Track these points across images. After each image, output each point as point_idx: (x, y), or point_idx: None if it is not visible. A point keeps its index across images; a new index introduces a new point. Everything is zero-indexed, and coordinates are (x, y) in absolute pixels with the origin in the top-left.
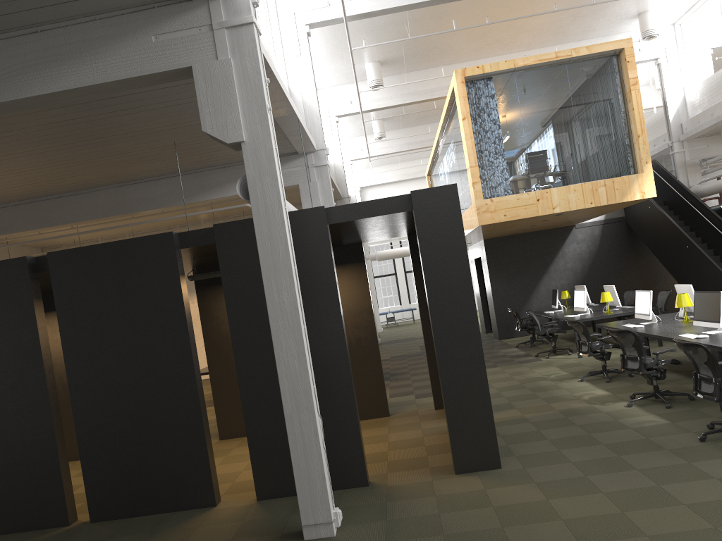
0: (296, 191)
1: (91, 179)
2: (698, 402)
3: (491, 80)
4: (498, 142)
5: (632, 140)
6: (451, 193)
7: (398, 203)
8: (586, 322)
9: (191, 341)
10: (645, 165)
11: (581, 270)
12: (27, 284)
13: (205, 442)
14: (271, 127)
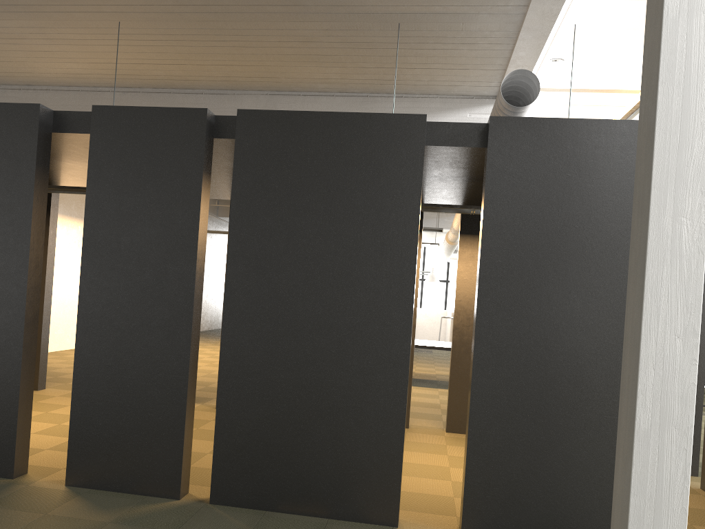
0: None
1: (246, 75)
2: None
3: None
4: None
5: None
6: None
7: None
8: None
9: (415, 280)
10: None
11: None
12: (200, 148)
13: (403, 430)
14: None
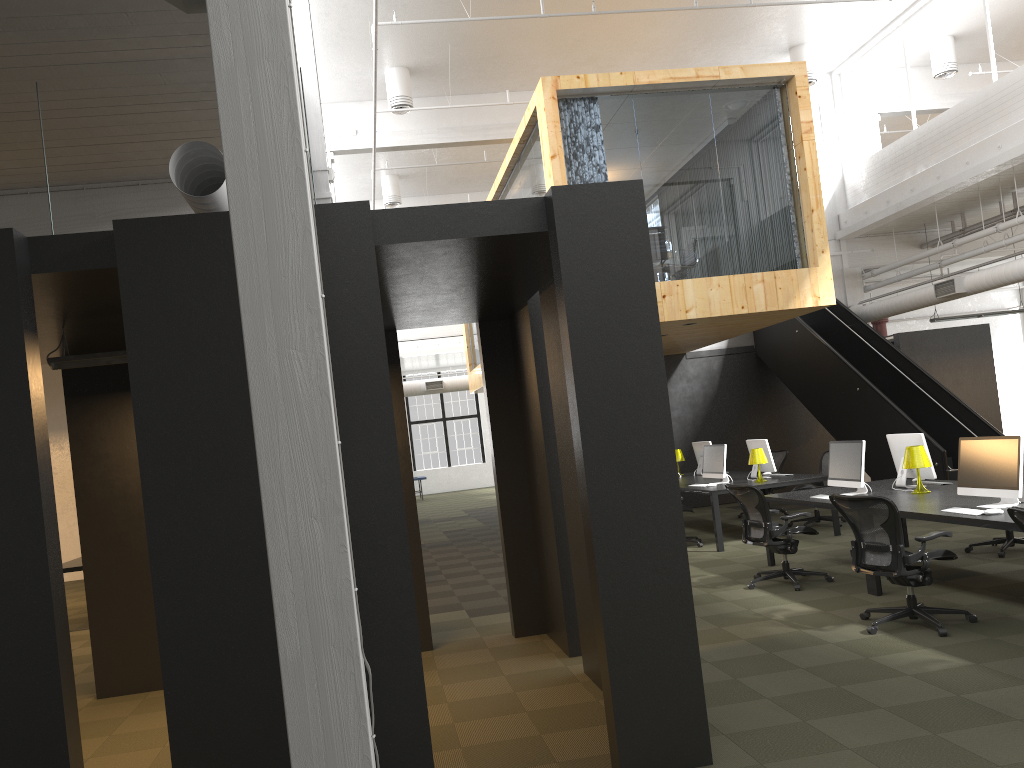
0: None
1: None
2: (987, 626)
3: (596, 102)
4: None
5: (801, 217)
6: (632, 198)
7: (519, 213)
8: (698, 500)
9: (43, 485)
10: (821, 255)
11: (692, 422)
12: None
13: (63, 719)
14: None
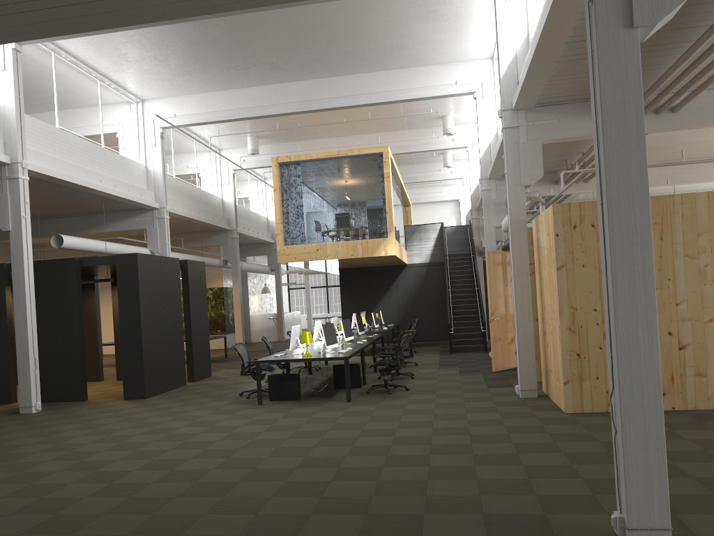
0: (185, 225)
1: None
2: None
3: (297, 165)
4: (298, 208)
5: (386, 214)
6: (134, 257)
7: (114, 259)
8: None
9: (8, 319)
10: (389, 232)
11: (408, 299)
12: None
13: (9, 370)
14: (25, 224)
